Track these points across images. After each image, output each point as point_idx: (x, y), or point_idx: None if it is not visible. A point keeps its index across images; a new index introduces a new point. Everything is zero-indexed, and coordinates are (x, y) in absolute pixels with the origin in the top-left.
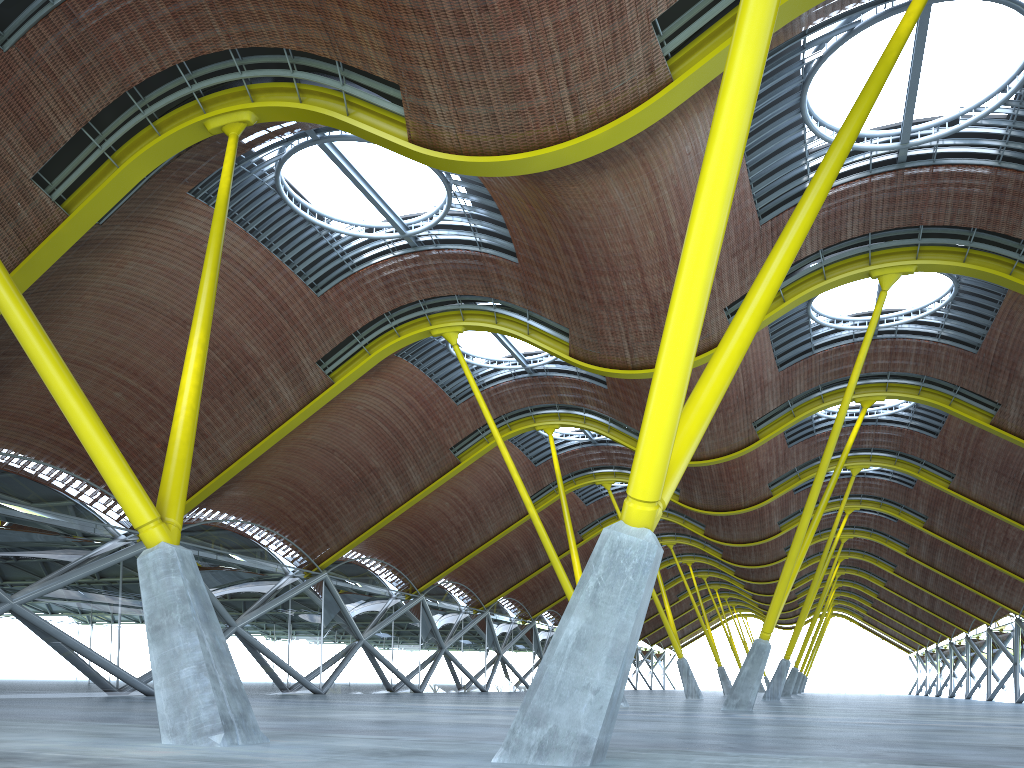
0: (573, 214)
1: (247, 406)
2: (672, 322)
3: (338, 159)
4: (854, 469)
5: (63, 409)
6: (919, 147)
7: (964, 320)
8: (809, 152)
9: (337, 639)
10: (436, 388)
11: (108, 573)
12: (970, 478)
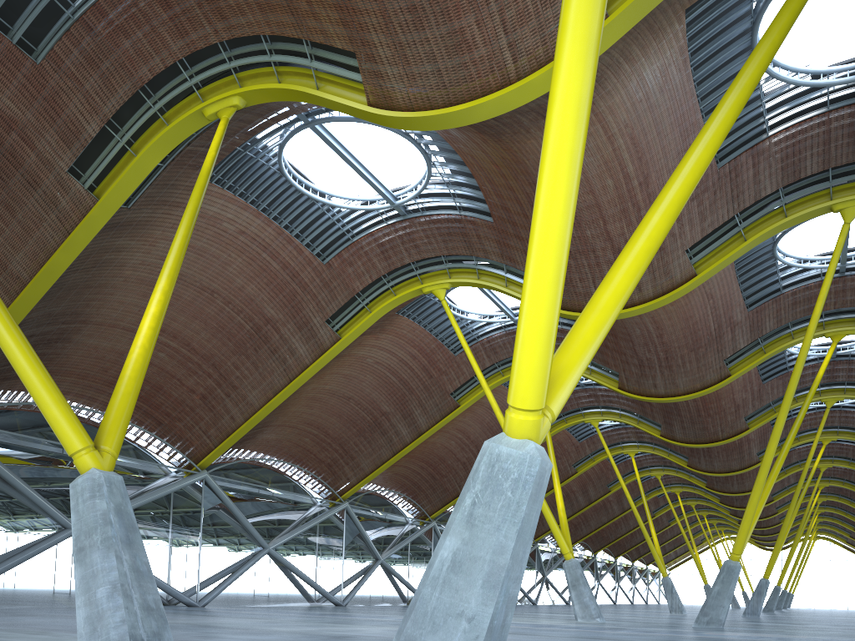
0: (534, 169)
1: (269, 361)
2: (539, 203)
3: (329, 139)
4: (828, 402)
5: (1, 346)
6: None
7: None
8: (765, 95)
9: (357, 559)
10: (436, 341)
11: (157, 504)
12: None
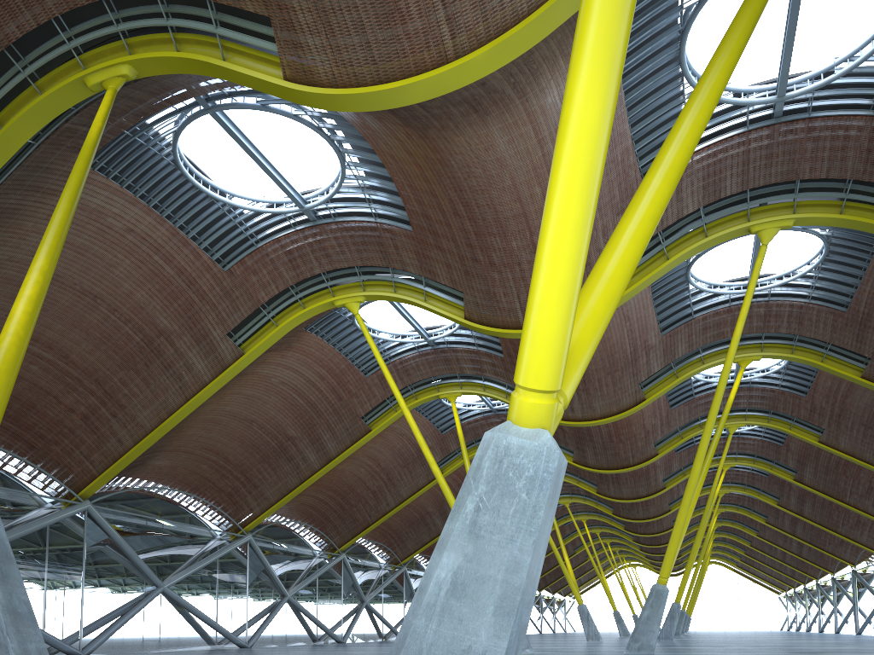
0: (460, 171)
1: (162, 377)
2: (568, 120)
3: (231, 129)
4: (731, 428)
5: None
6: (794, 103)
7: (833, 281)
8: None
9: (262, 596)
10: (346, 361)
11: (30, 539)
12: (838, 432)
